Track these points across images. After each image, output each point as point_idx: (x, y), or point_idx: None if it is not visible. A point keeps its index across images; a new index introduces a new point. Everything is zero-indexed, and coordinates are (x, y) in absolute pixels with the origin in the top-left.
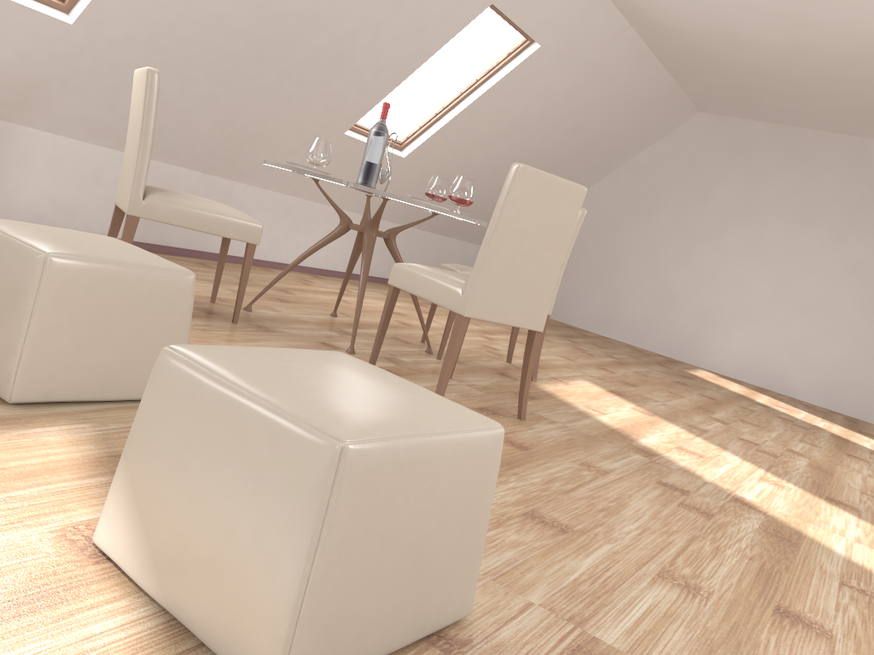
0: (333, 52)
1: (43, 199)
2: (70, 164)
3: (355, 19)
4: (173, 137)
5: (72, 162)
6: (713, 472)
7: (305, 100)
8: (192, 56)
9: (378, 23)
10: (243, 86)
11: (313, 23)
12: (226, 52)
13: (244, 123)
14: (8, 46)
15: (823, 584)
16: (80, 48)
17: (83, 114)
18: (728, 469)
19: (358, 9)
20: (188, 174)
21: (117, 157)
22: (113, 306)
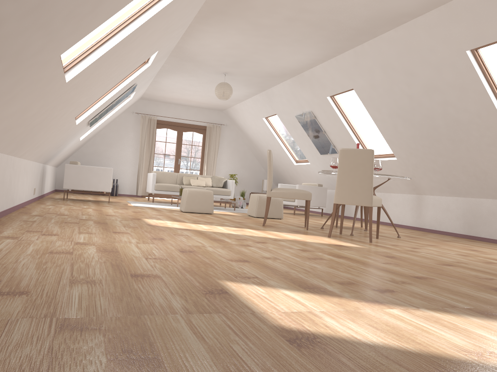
0: (450, 122)
1: (432, 219)
2: (438, 205)
3: (436, 106)
4: (460, 185)
5: (439, 204)
6: (218, 227)
7: (474, 146)
8: (423, 152)
9: (444, 100)
10: (448, 153)
11: (430, 118)
12: (427, 145)
13: (471, 168)
14: (397, 171)
15: (161, 217)
16: (405, 164)
17: (430, 185)
18: (221, 229)
19: (432, 103)
20: (485, 201)
21: (454, 199)
22: (252, 200)
